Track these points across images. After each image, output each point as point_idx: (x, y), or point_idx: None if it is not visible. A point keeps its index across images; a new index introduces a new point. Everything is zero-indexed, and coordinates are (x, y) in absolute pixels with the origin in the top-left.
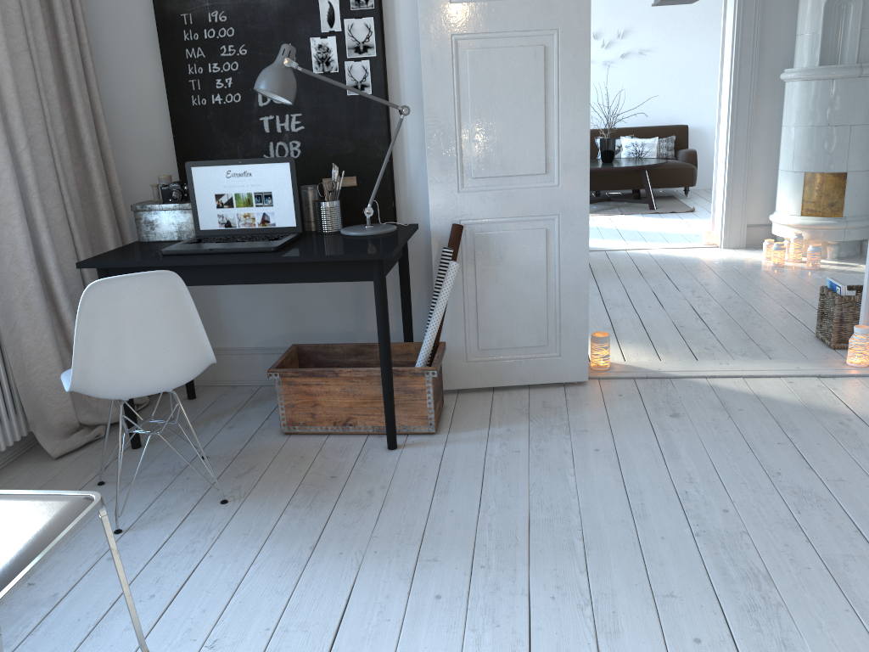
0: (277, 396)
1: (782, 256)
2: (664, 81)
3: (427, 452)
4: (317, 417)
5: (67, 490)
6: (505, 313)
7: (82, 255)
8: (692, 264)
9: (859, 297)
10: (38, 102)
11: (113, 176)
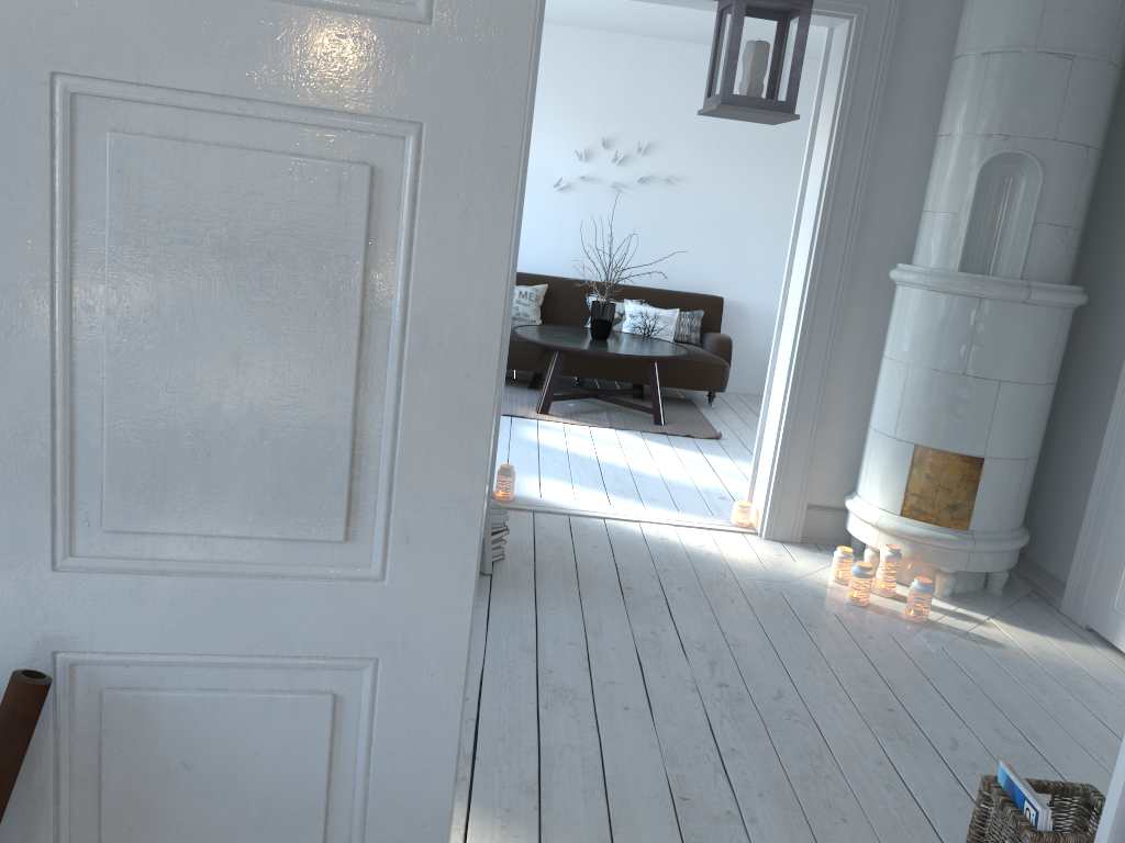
0: None
1: (867, 589)
2: (698, 227)
3: None
4: None
5: None
6: None
7: None
8: (713, 576)
9: (1075, 840)
10: None
11: None
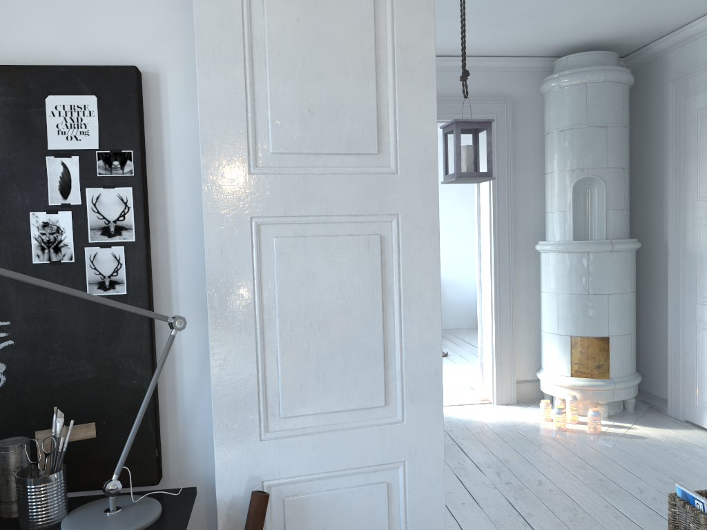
0: None
1: (564, 420)
2: None
3: None
4: None
5: None
6: None
7: None
8: (477, 429)
9: None
10: None
11: None
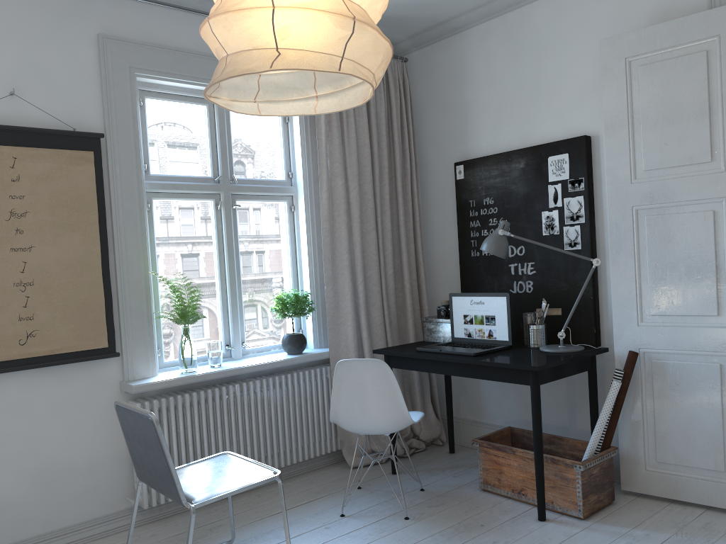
0: (478, 460)
1: None
2: None
3: (562, 530)
4: (502, 482)
5: (341, 486)
6: (680, 433)
7: (390, 346)
8: None
9: None
10: (376, 256)
11: (423, 298)
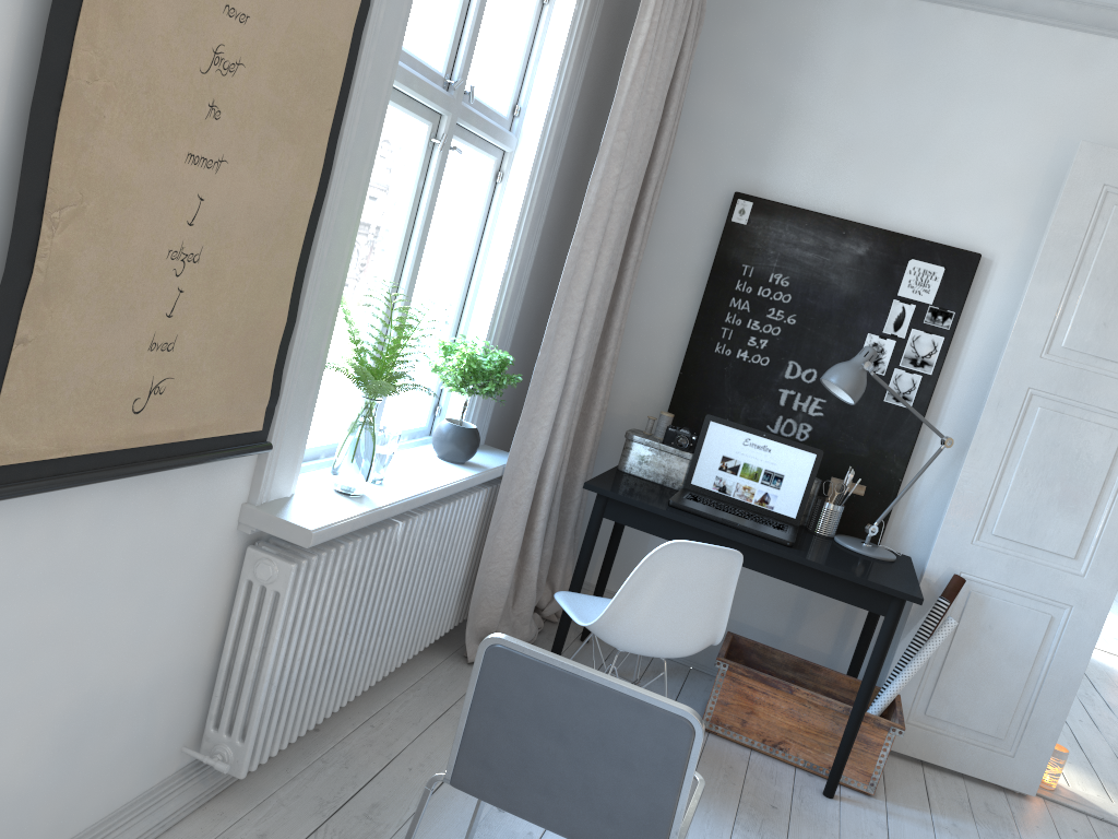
0: (713, 687)
1: None
2: None
3: (869, 817)
4: (747, 726)
5: None
6: (970, 687)
7: (565, 466)
8: None
9: None
10: (599, 313)
11: (606, 390)
